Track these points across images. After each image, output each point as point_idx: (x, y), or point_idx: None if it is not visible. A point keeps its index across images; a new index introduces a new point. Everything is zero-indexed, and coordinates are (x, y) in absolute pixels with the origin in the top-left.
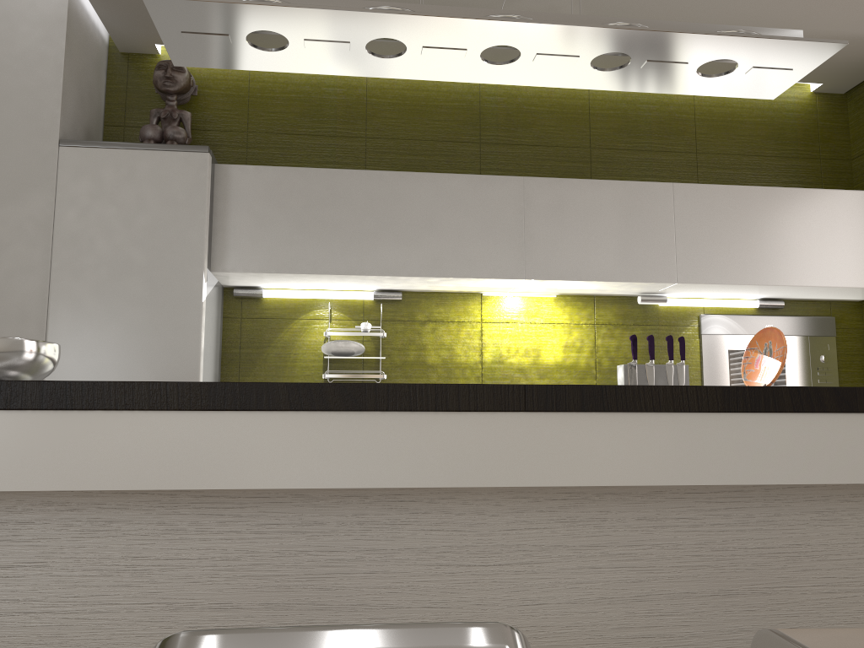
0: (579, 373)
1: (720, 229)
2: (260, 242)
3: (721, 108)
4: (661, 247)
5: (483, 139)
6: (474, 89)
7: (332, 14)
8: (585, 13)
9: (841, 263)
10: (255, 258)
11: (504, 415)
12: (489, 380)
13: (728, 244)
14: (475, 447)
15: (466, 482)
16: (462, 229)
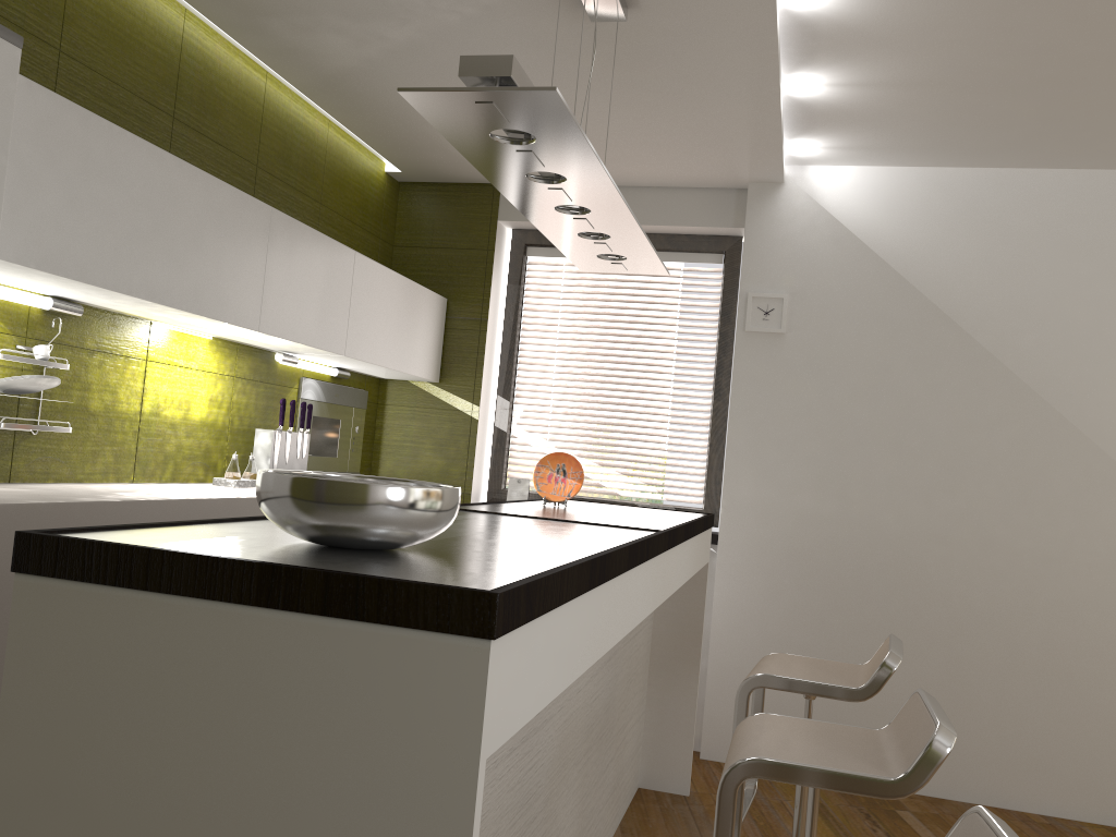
0: (217, 433)
1: (372, 307)
2: (21, 212)
3: (340, 163)
4: (342, 317)
5: (177, 114)
6: (178, 39)
7: (591, 161)
8: (374, 58)
9: (417, 354)
10: (12, 238)
11: (661, 554)
12: (145, 437)
13: (374, 323)
14: (656, 580)
15: (653, 607)
16: (222, 256)
